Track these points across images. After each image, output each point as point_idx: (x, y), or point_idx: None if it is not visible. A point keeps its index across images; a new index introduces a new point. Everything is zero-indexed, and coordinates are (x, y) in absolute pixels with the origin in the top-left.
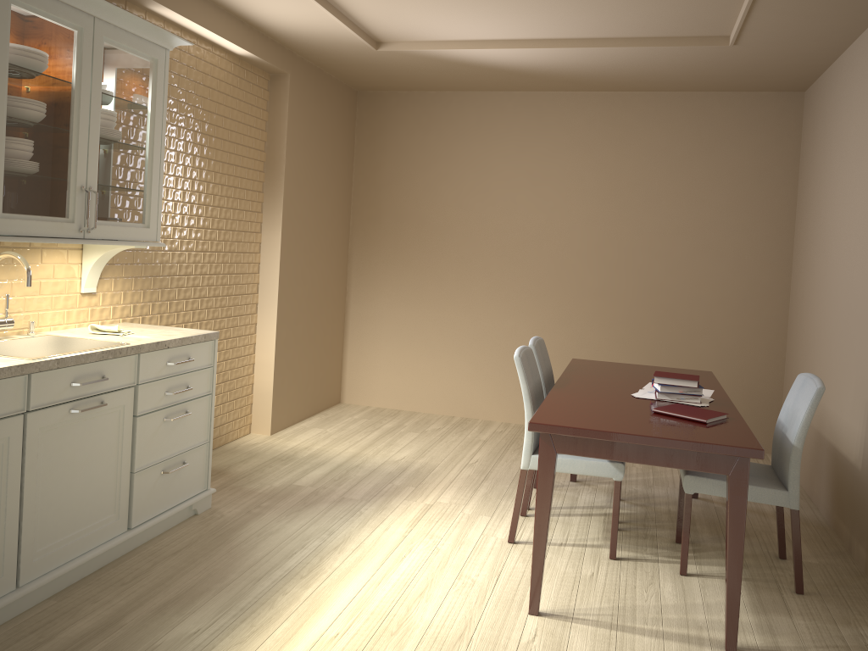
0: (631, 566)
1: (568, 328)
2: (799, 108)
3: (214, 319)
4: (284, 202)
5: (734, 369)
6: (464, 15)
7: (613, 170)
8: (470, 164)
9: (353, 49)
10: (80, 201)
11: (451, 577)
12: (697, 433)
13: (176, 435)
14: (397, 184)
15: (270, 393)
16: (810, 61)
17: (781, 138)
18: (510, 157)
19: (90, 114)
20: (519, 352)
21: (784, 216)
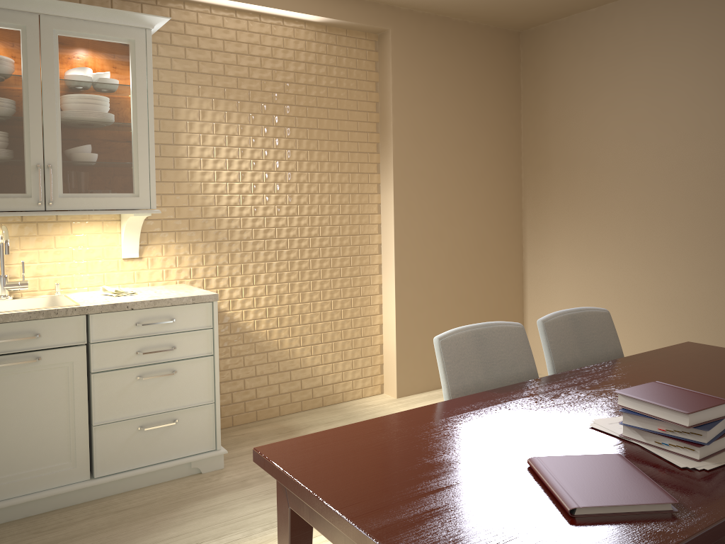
0: None
1: None
2: None
3: (313, 280)
4: (395, 160)
5: None
6: None
7: None
8: (641, 84)
9: None
10: (37, 178)
11: None
12: (472, 539)
13: (160, 393)
14: (563, 125)
15: (394, 355)
16: None
17: None
18: (690, 65)
19: (42, 100)
20: (451, 331)
21: None
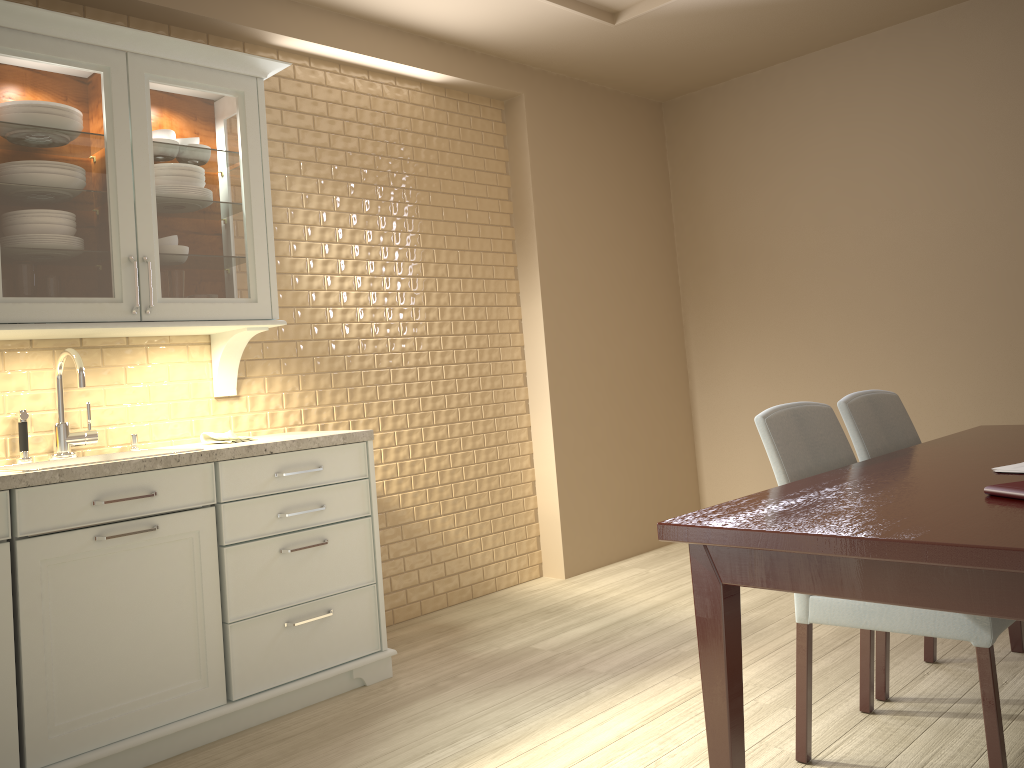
0: None
1: None
2: None
3: (451, 424)
4: (540, 260)
5: None
6: None
7: None
8: (827, 157)
9: (587, 35)
10: (129, 275)
11: None
12: None
13: (309, 573)
14: (730, 213)
15: (557, 520)
16: None
17: None
18: (886, 131)
19: (133, 169)
20: (770, 410)
21: None
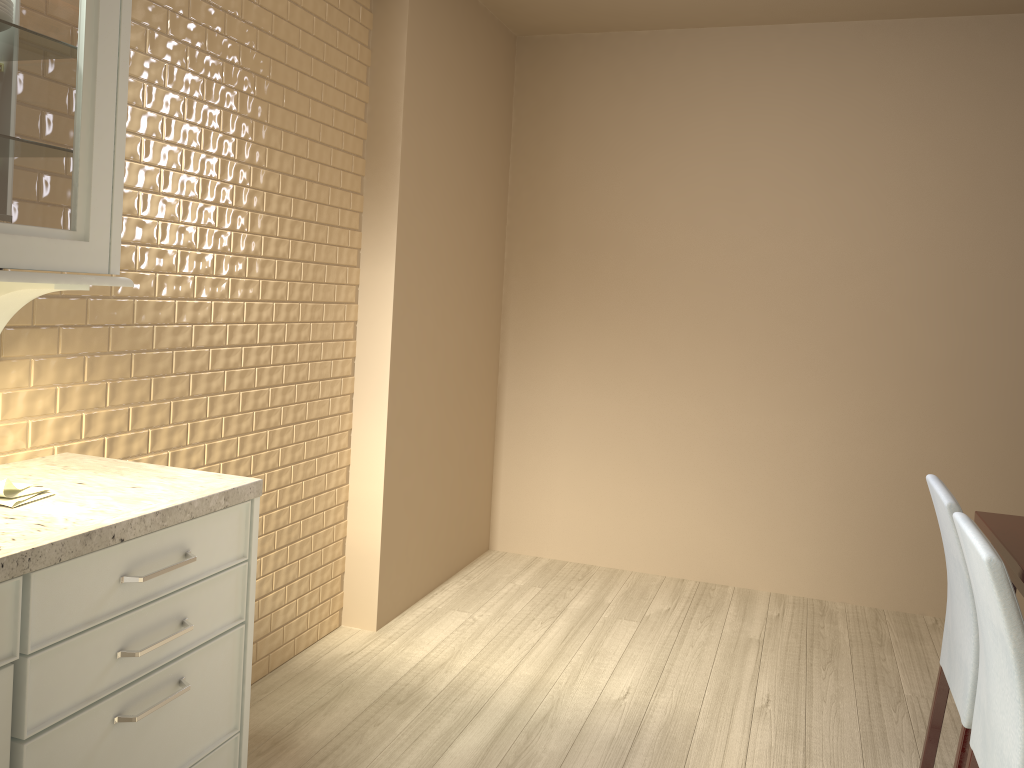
0: None
1: (890, 432)
2: None
3: (271, 429)
4: (400, 211)
5: None
6: None
7: (973, 155)
8: (711, 150)
9: None
10: None
11: None
12: None
13: (152, 744)
14: (583, 188)
15: (376, 556)
16: None
17: None
18: (782, 137)
19: None
20: (987, 543)
21: None
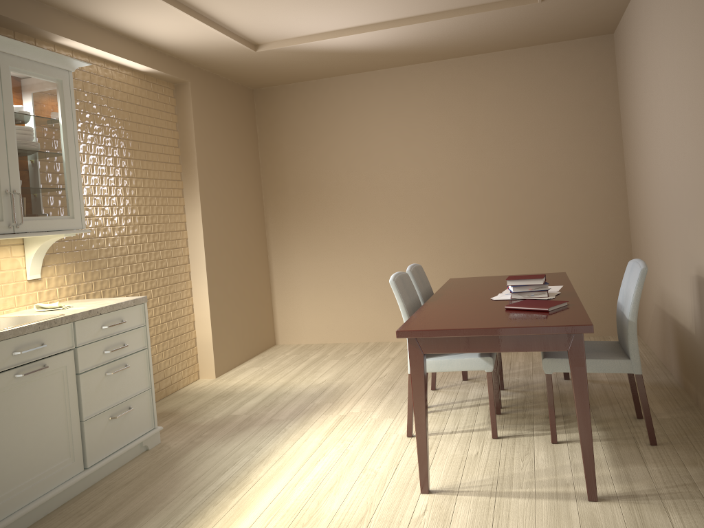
0: (510, 442)
1: (451, 256)
2: (611, 47)
3: (153, 289)
4: (200, 186)
5: (591, 269)
6: (316, 10)
7: (468, 121)
8: (352, 134)
9: (237, 54)
10: (6, 202)
11: (357, 472)
12: (538, 320)
13: (119, 385)
14: (295, 159)
15: (211, 344)
16: (609, 6)
17: (600, 74)
18: (383, 123)
19: (5, 131)
20: (393, 276)
21: (613, 137)
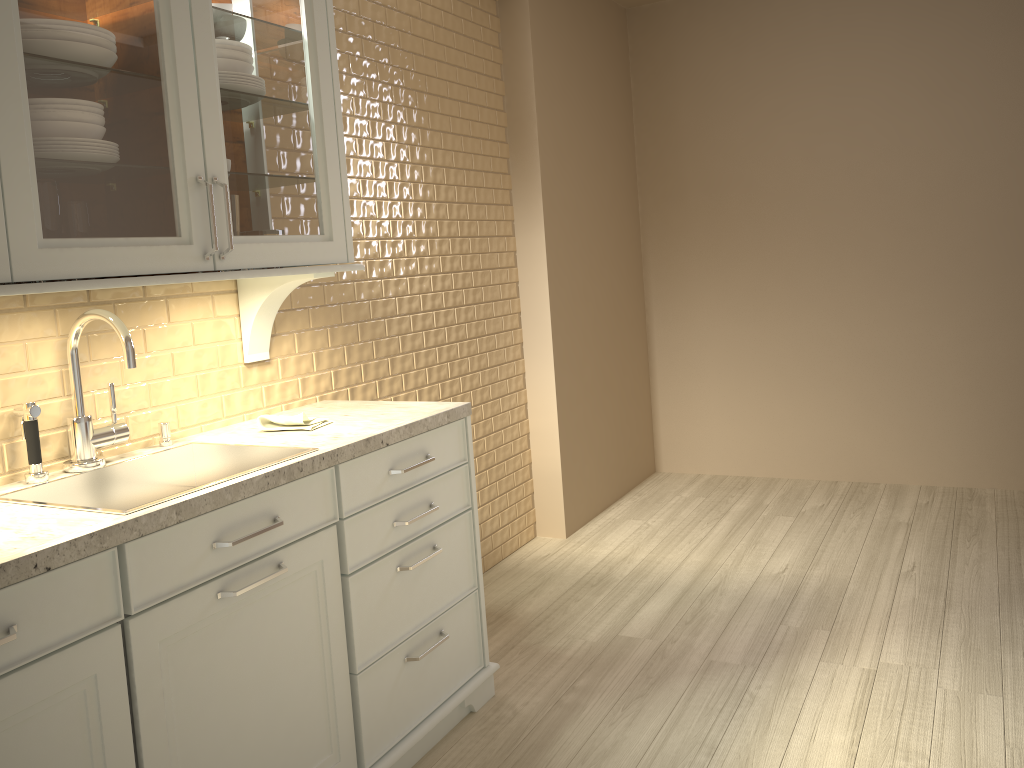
0: None
1: (1022, 326)
2: None
3: (463, 376)
4: (542, 184)
5: None
6: None
7: None
8: (819, 86)
9: None
10: (197, 204)
11: None
12: None
13: (422, 590)
14: (703, 138)
15: (558, 476)
16: None
17: None
18: (887, 62)
19: (194, 45)
20: None
21: None
